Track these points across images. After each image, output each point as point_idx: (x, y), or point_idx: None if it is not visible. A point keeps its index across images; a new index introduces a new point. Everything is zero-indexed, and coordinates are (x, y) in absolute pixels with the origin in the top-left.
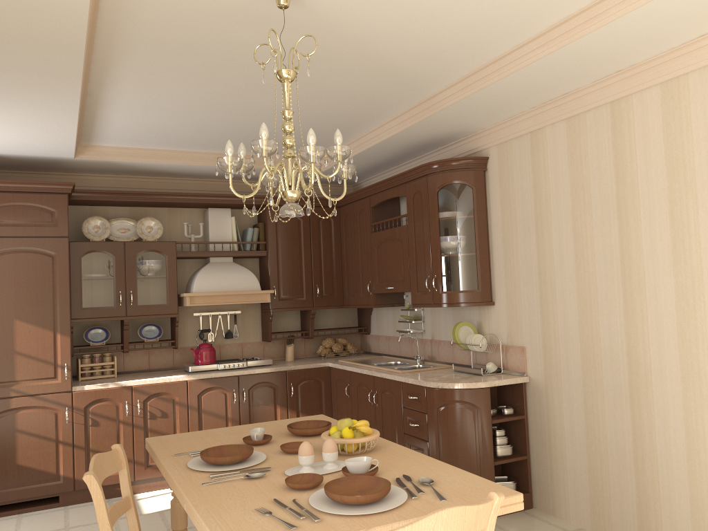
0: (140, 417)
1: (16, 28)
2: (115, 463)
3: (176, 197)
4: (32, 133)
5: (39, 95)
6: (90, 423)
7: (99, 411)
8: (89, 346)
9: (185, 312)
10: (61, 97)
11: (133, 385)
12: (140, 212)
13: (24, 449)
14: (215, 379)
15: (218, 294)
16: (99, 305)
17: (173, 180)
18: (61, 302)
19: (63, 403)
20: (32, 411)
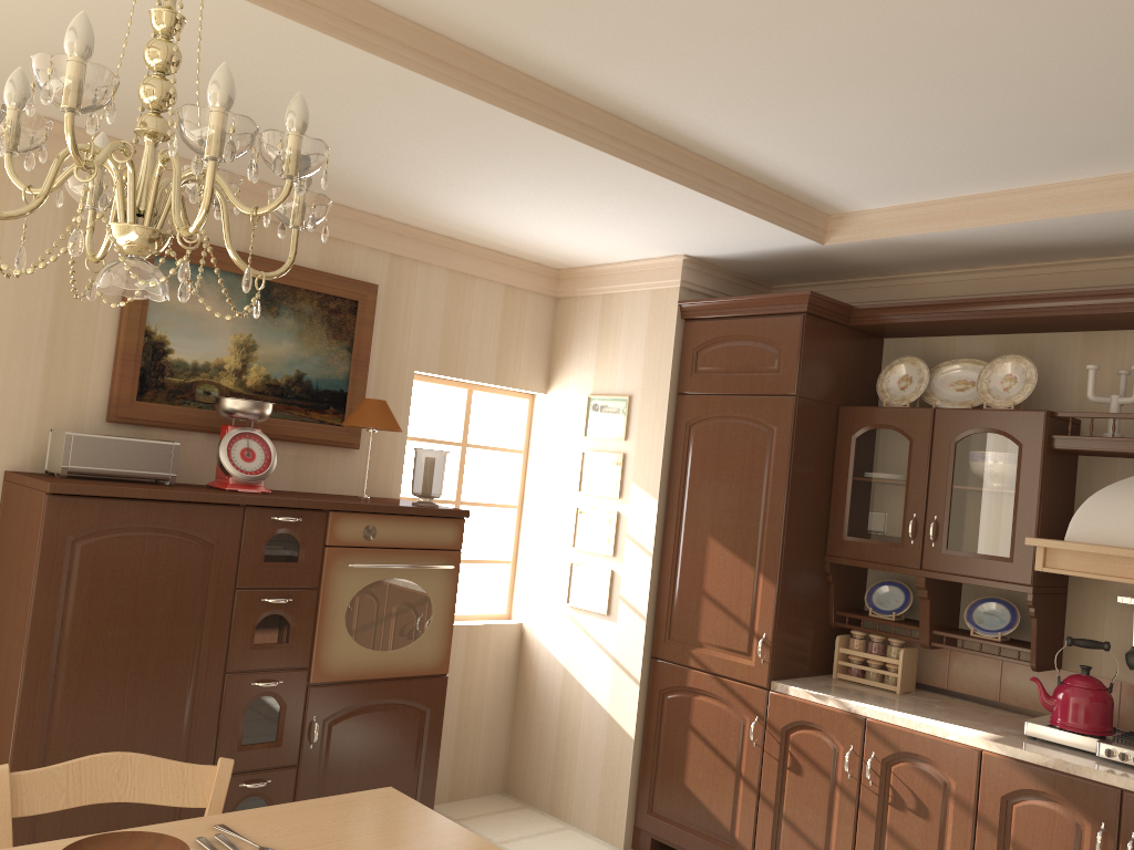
0: (871, 792)
1: (234, 43)
2: (188, 790)
3: (1056, 303)
4: (662, 210)
5: (501, 139)
6: (788, 763)
7: (805, 745)
8: (866, 615)
9: (1100, 589)
10: (527, 134)
11: (869, 717)
12: (1019, 345)
13: (695, 763)
14: (1051, 773)
15: (1114, 553)
16: (874, 537)
17: (1101, 263)
18: (771, 517)
19: (752, 706)
20: (712, 702)
